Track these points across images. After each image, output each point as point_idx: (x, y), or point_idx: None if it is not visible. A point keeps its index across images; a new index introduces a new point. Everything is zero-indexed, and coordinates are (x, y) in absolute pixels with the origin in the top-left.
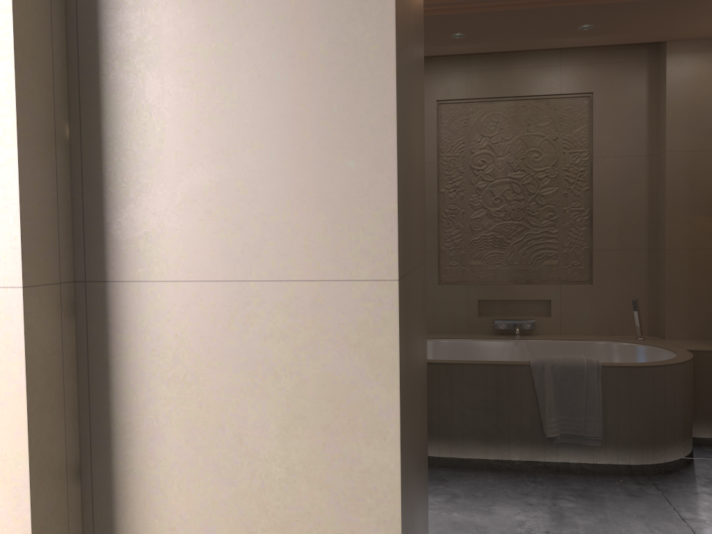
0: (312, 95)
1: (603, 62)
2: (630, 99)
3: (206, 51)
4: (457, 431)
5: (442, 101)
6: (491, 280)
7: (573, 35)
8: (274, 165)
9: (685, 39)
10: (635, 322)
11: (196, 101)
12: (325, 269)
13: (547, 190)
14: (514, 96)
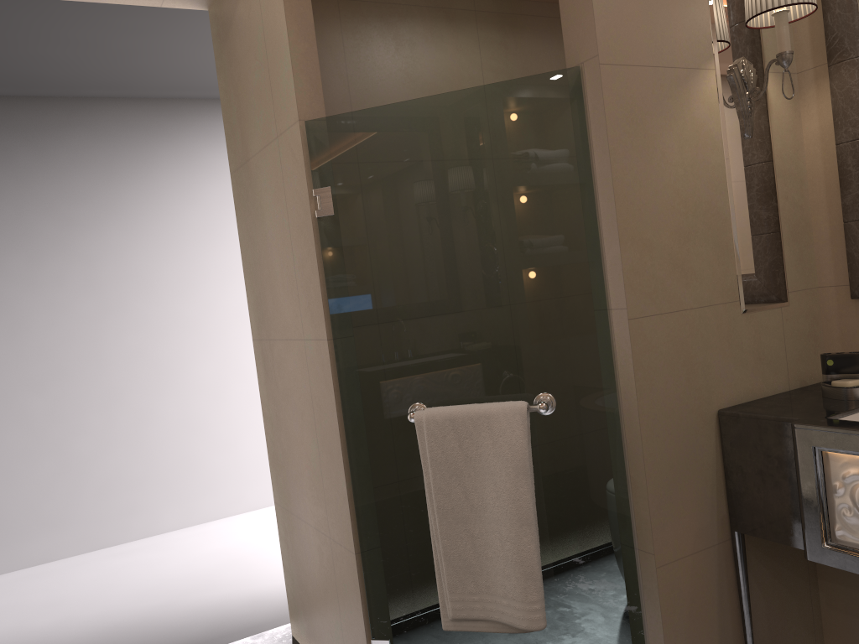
0: None
1: None
2: None
3: None
4: None
5: None
6: None
7: None
8: None
9: None
10: None
11: None
12: None
13: None
14: None
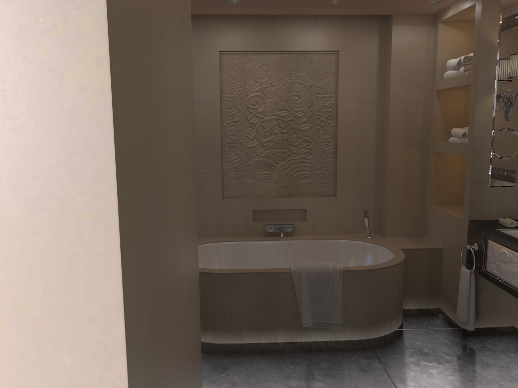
0: (7, 274)
1: (346, 27)
2: (365, 57)
3: None
4: (236, 324)
5: (223, 51)
6: (262, 194)
7: (325, 6)
8: None
9: (406, 14)
10: (366, 225)
11: None
12: None
13: (304, 126)
14: (280, 50)
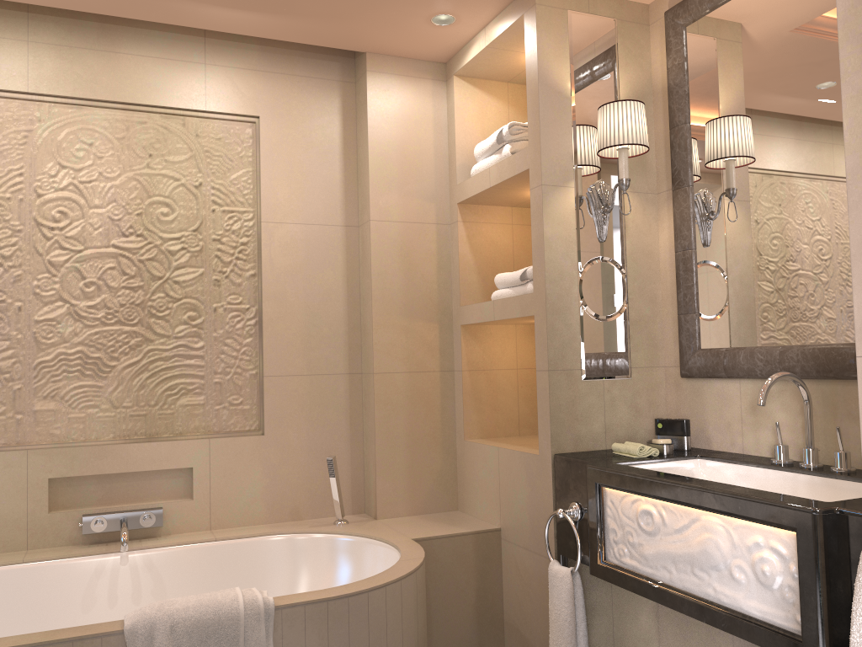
0: None
1: (275, 70)
2: (317, 135)
3: None
4: None
5: None
6: (78, 438)
7: (223, 1)
8: None
9: (391, 55)
10: (333, 495)
11: None
12: None
13: (185, 273)
14: (124, 102)
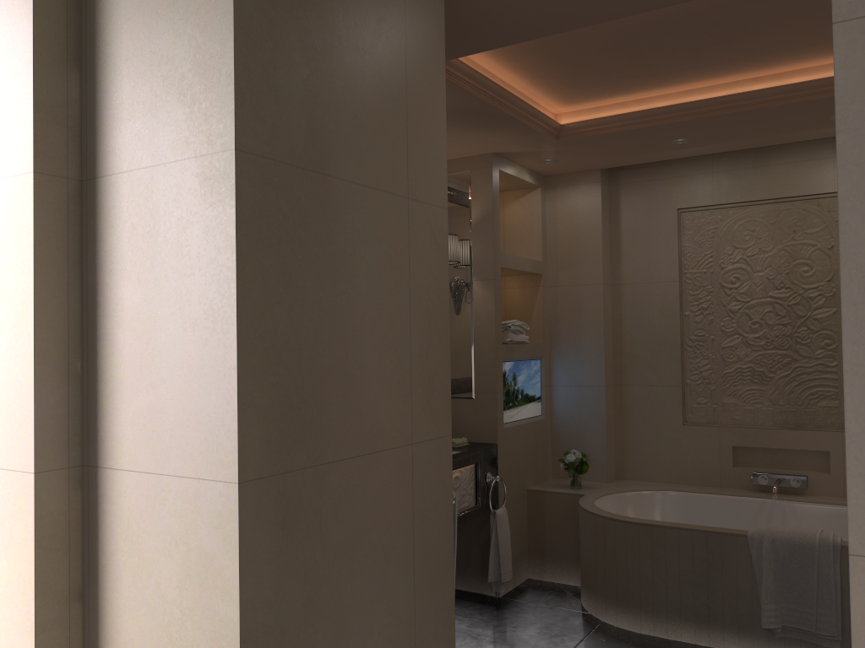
0: (195, 349)
1: None
2: None
3: (145, 316)
4: (660, 606)
5: (684, 209)
6: (749, 423)
7: (832, 125)
8: (176, 395)
9: None
10: None
11: (140, 349)
12: (201, 471)
13: (821, 312)
14: (774, 198)
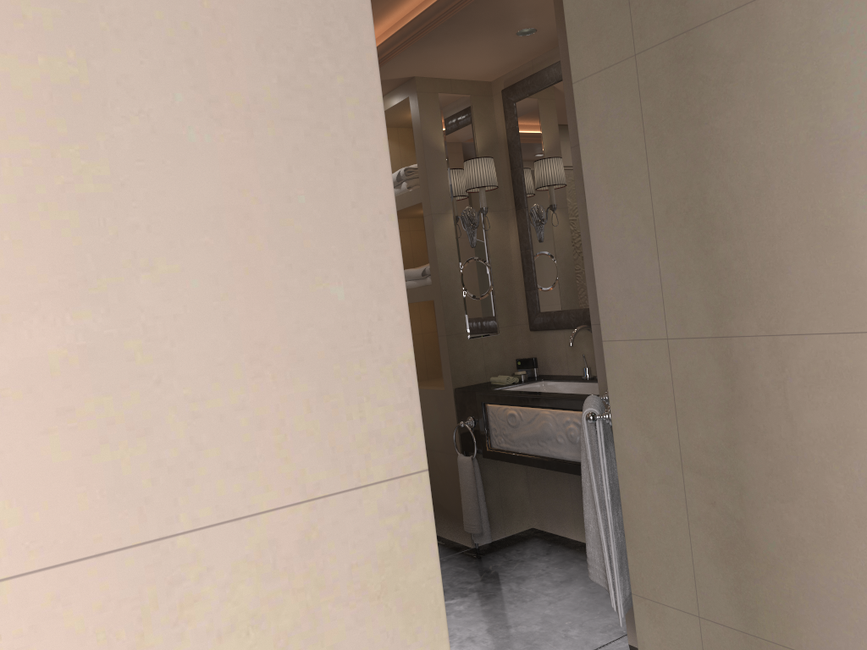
0: (260, 174)
1: None
2: None
3: (25, 70)
4: None
5: None
6: None
7: None
8: (202, 302)
9: None
10: None
11: (9, 175)
12: (316, 478)
13: None
14: None
